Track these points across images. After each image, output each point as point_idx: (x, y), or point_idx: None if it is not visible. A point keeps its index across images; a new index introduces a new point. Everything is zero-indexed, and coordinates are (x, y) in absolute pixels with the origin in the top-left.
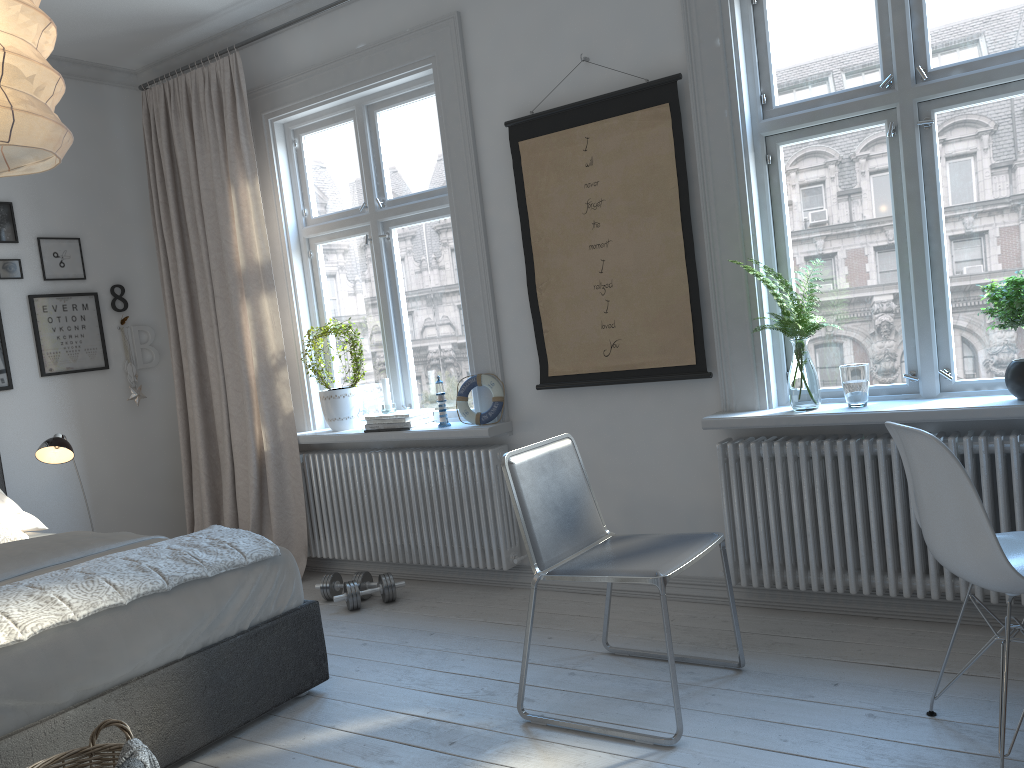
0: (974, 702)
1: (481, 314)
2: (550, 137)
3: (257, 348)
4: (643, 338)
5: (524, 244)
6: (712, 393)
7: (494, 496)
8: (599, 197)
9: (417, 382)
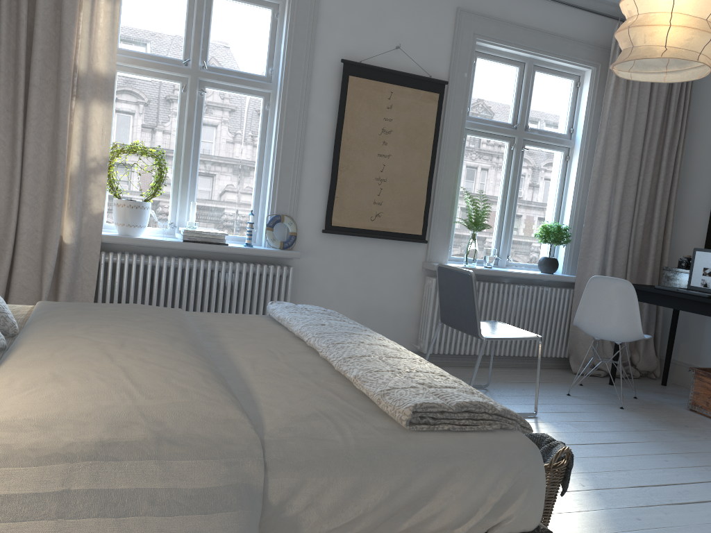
0: (568, 390)
1: (290, 174)
2: (370, 82)
3: (82, 148)
4: (396, 215)
5: (336, 139)
6: (421, 251)
7: (288, 299)
8: (390, 128)
9: (198, 209)
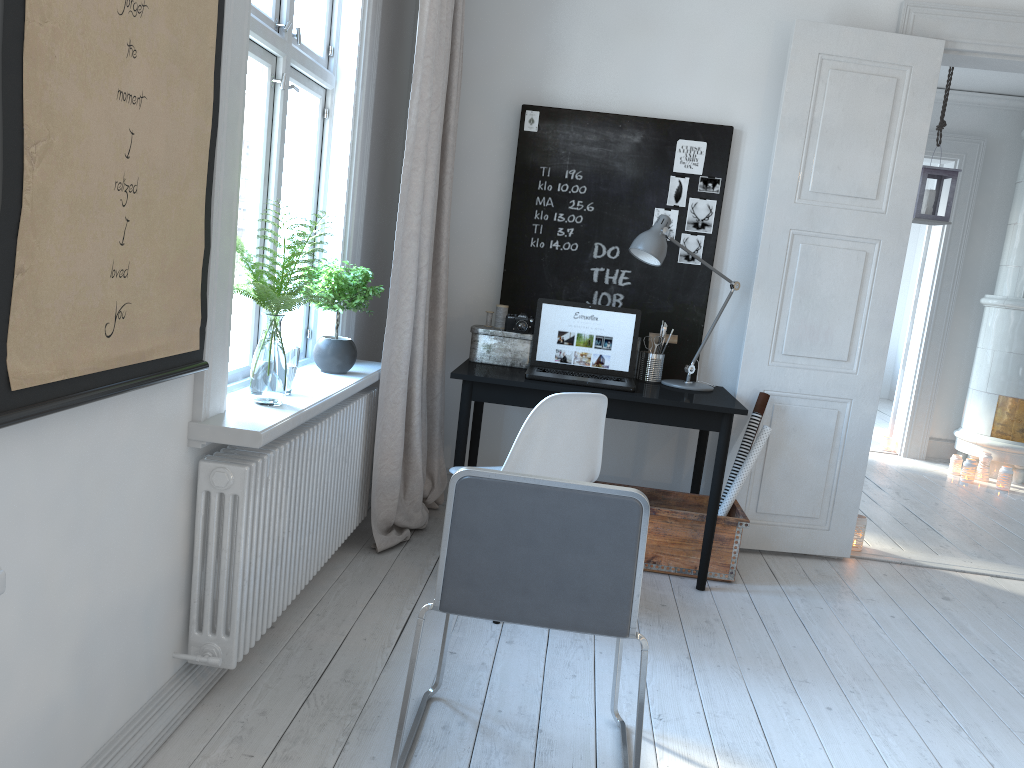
0: None
1: None
2: None
3: None
4: (155, 302)
5: (9, 12)
6: (186, 395)
7: None
8: None
9: None
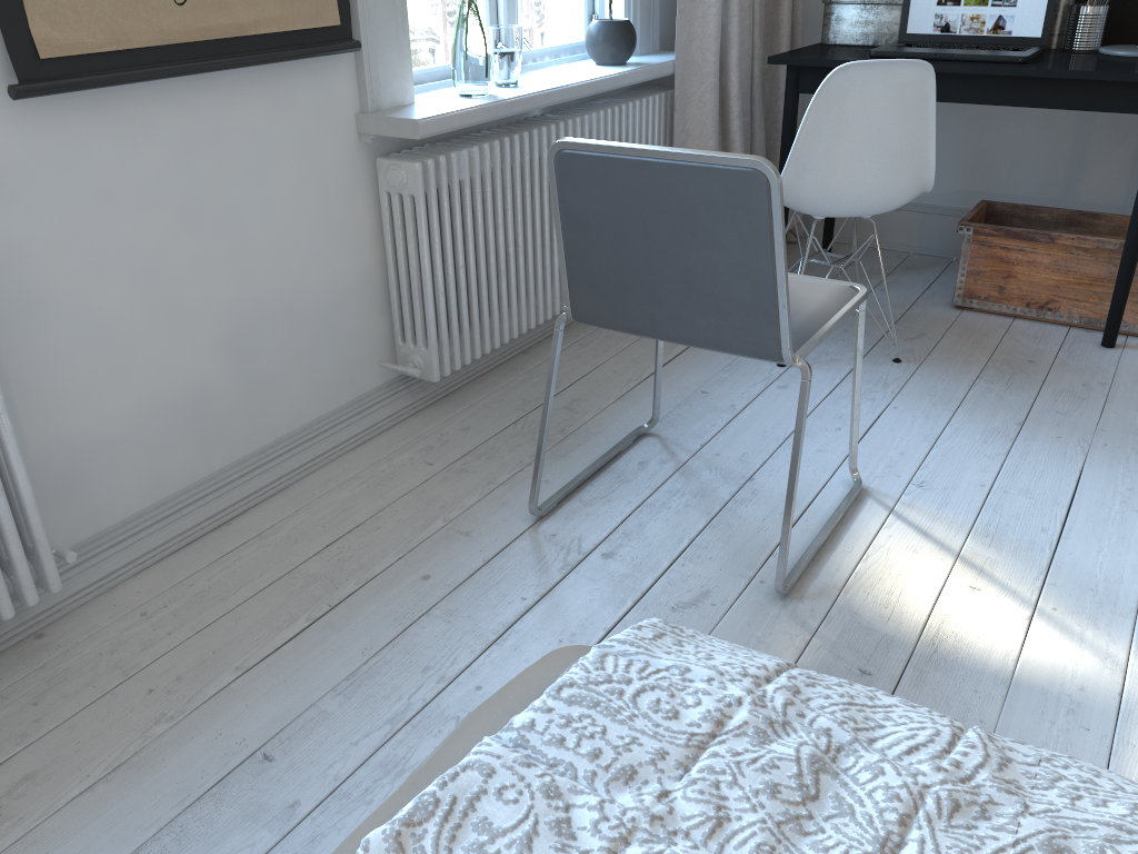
0: None
1: None
2: None
3: None
4: None
5: None
6: (345, 82)
7: (3, 420)
8: None
9: None
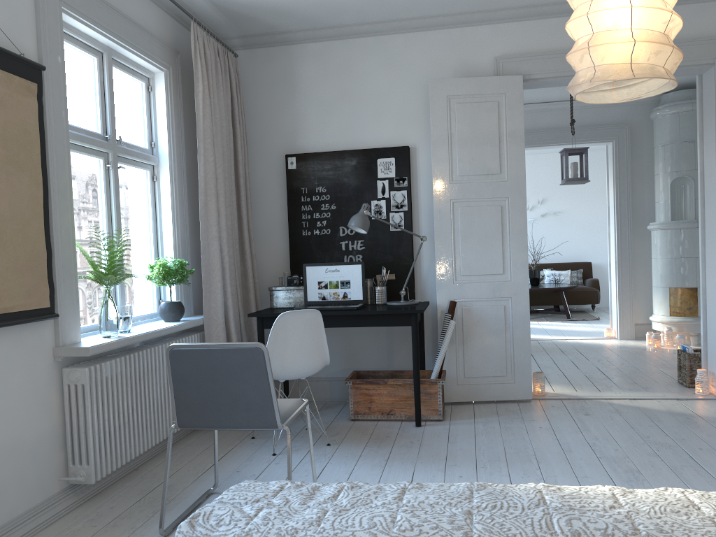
0: (261, 449)
1: None
2: None
3: None
4: (13, 282)
5: None
6: (49, 332)
7: None
8: None
9: None
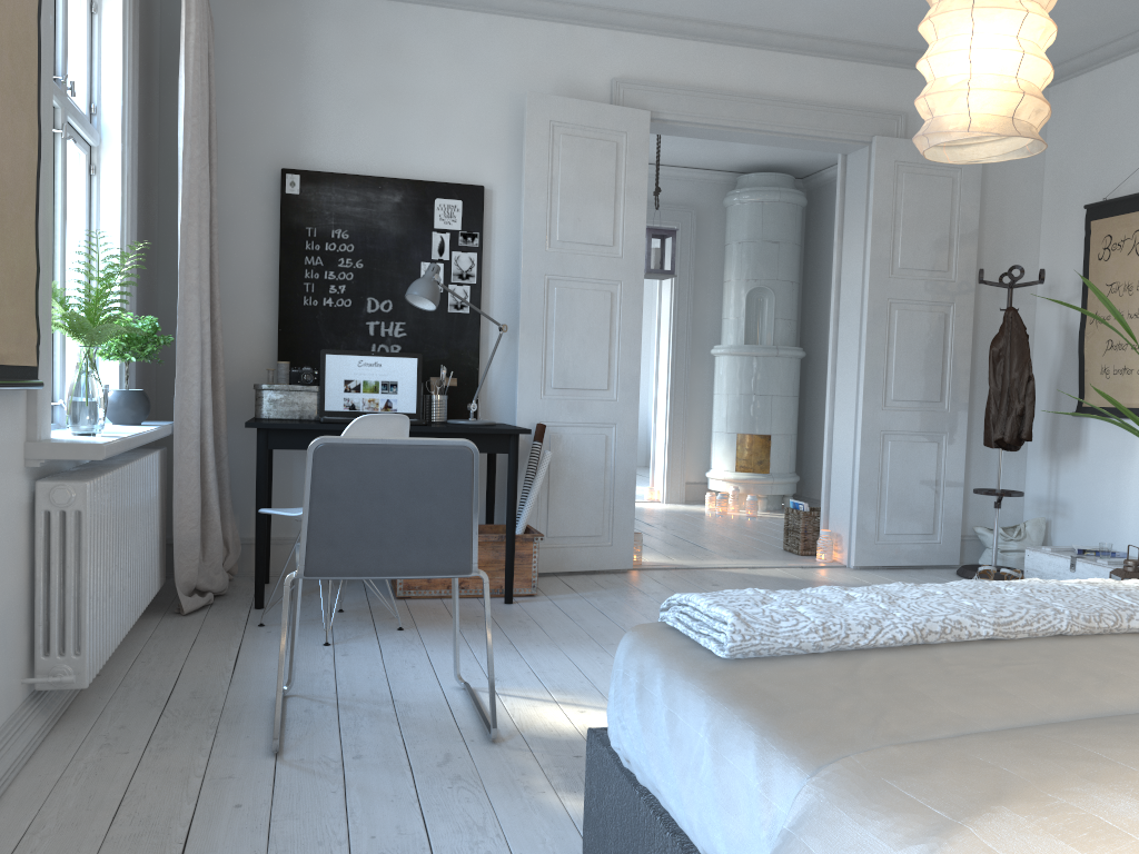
0: None
1: None
2: None
3: None
4: (8, 311)
5: None
6: (22, 414)
7: None
8: None
9: None
